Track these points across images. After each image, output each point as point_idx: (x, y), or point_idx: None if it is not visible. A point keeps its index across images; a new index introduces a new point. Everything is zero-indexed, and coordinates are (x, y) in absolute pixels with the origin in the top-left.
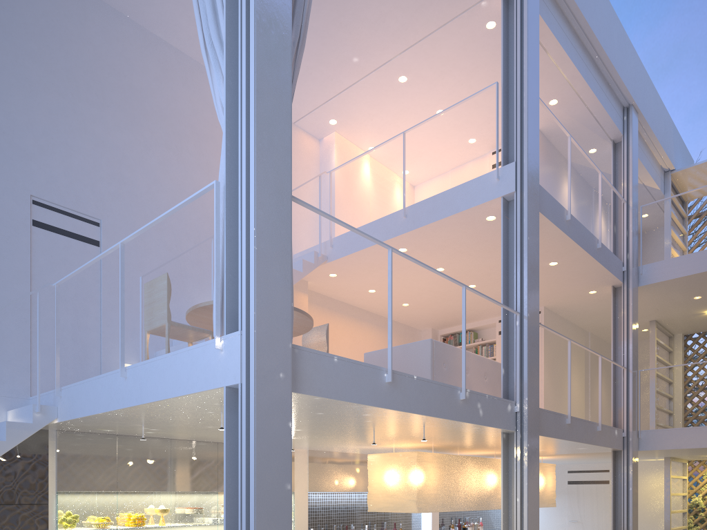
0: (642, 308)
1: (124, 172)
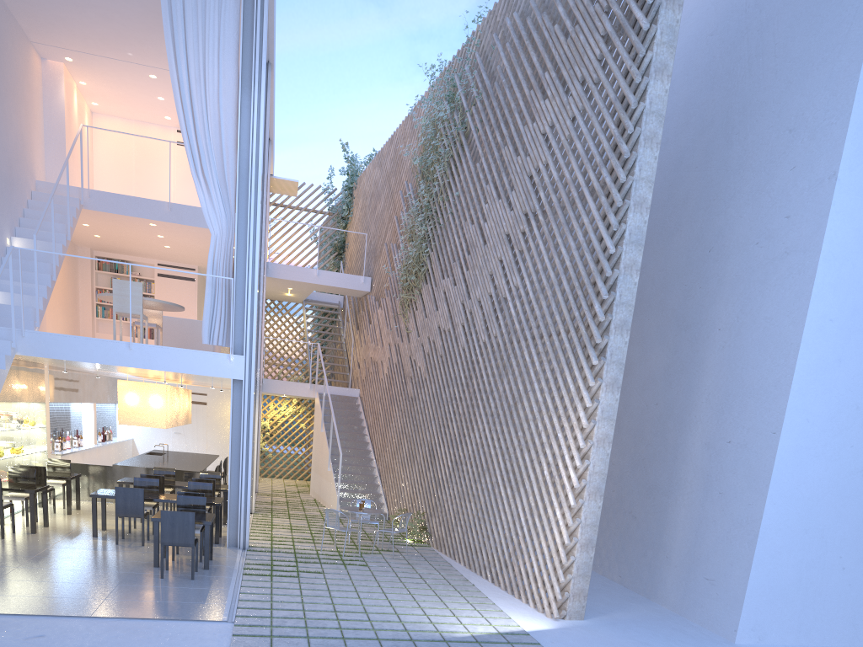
0: None
1: None
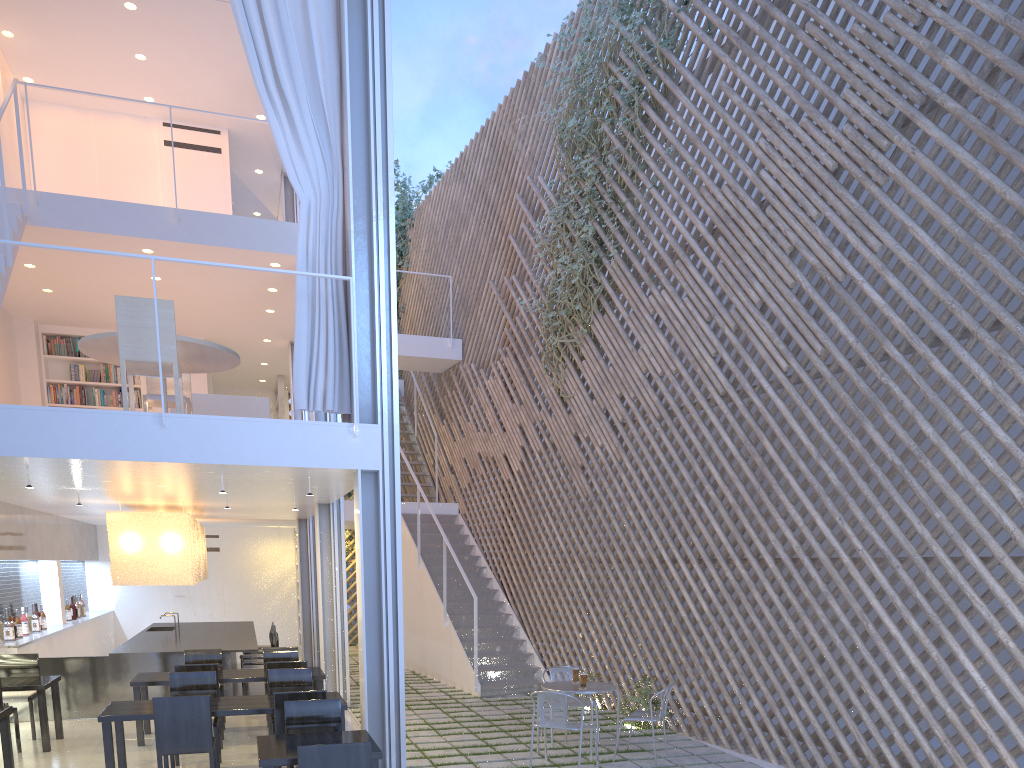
0: (287, 363)
1: None
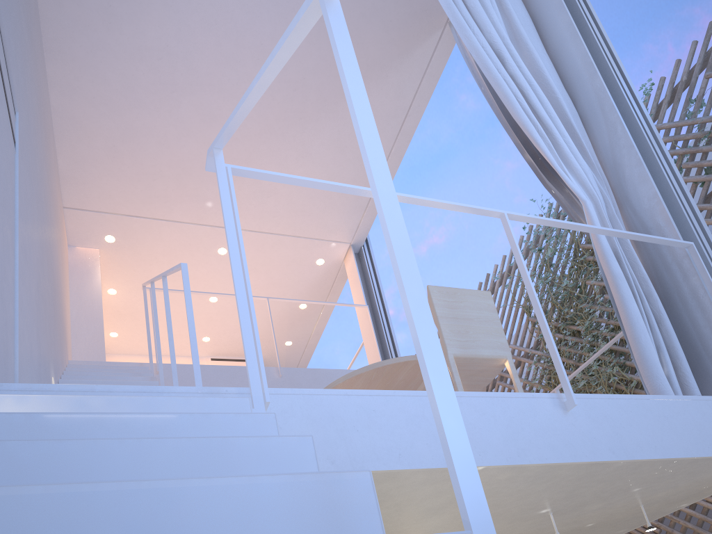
0: None
1: (25, 78)
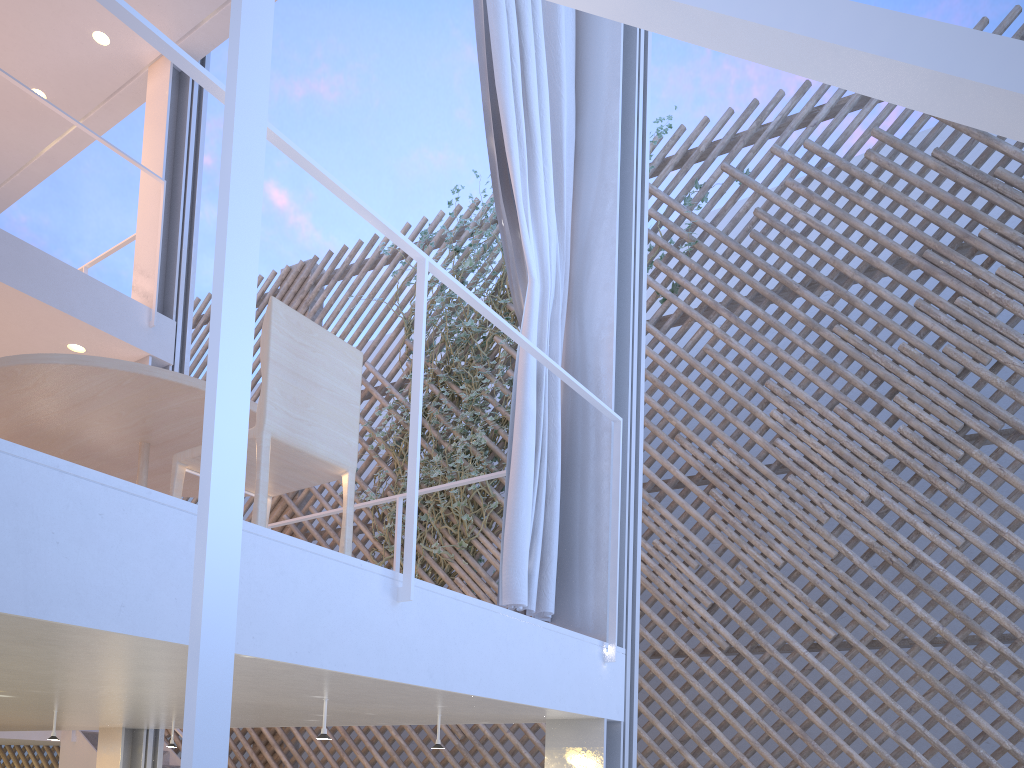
0: None
1: None
